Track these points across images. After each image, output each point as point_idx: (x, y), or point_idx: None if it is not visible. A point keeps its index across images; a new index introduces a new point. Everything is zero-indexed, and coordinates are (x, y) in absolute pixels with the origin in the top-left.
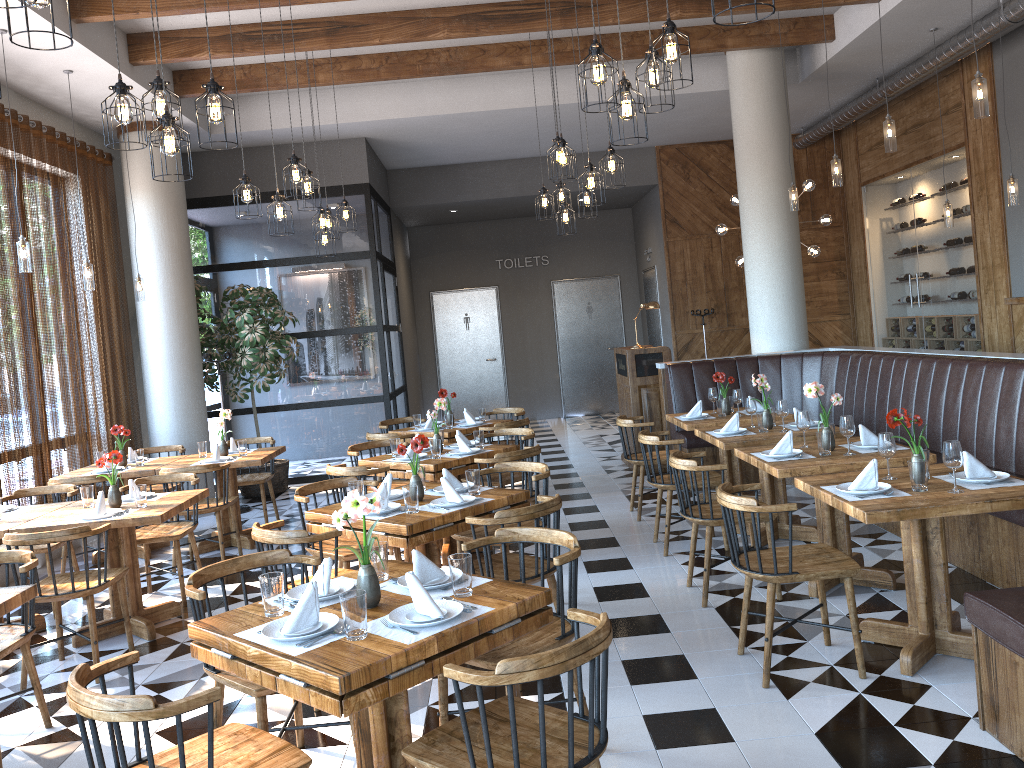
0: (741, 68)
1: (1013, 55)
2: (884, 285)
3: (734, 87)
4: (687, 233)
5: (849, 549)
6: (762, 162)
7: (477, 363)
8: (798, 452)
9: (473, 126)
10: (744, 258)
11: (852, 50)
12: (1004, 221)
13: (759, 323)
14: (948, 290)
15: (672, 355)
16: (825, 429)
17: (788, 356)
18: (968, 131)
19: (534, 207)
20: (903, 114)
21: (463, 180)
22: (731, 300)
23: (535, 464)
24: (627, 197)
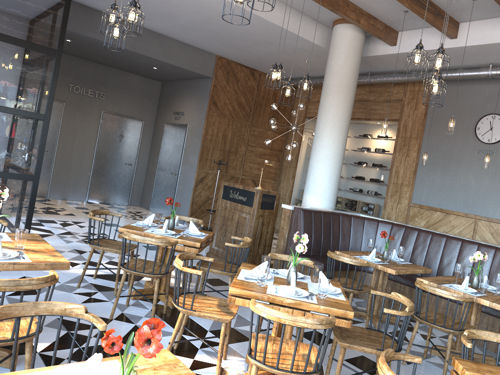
0: (348, 38)
1: (448, 89)
2: None
3: (340, 47)
4: (219, 112)
5: None
6: (345, 96)
7: None
8: None
9: None
10: (317, 148)
11: (401, 55)
12: (417, 165)
13: (319, 189)
14: (360, 187)
15: (192, 182)
16: None
17: (356, 217)
18: (402, 115)
19: (119, 60)
20: None
21: (97, 23)
22: (230, 158)
23: None
24: (177, 77)
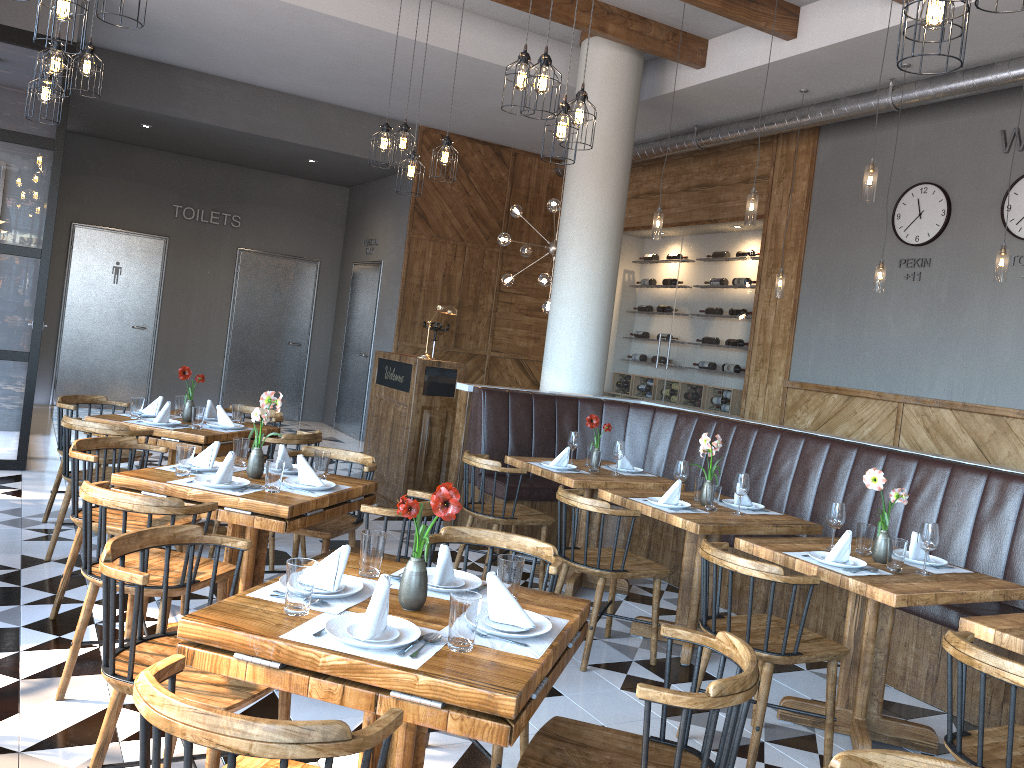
0: (603, 63)
1: (845, 143)
2: (621, 338)
3: (589, 82)
4: (433, 233)
5: (883, 695)
6: (604, 176)
7: (119, 328)
8: (853, 561)
9: (248, 19)
10: (557, 279)
11: (718, 85)
12: (797, 303)
13: (562, 357)
14: (706, 358)
15: None
16: (884, 534)
17: (613, 403)
18: (771, 205)
19: (248, 153)
20: (689, 171)
21: (180, 90)
22: (463, 319)
23: (518, 538)
24: (362, 174)
